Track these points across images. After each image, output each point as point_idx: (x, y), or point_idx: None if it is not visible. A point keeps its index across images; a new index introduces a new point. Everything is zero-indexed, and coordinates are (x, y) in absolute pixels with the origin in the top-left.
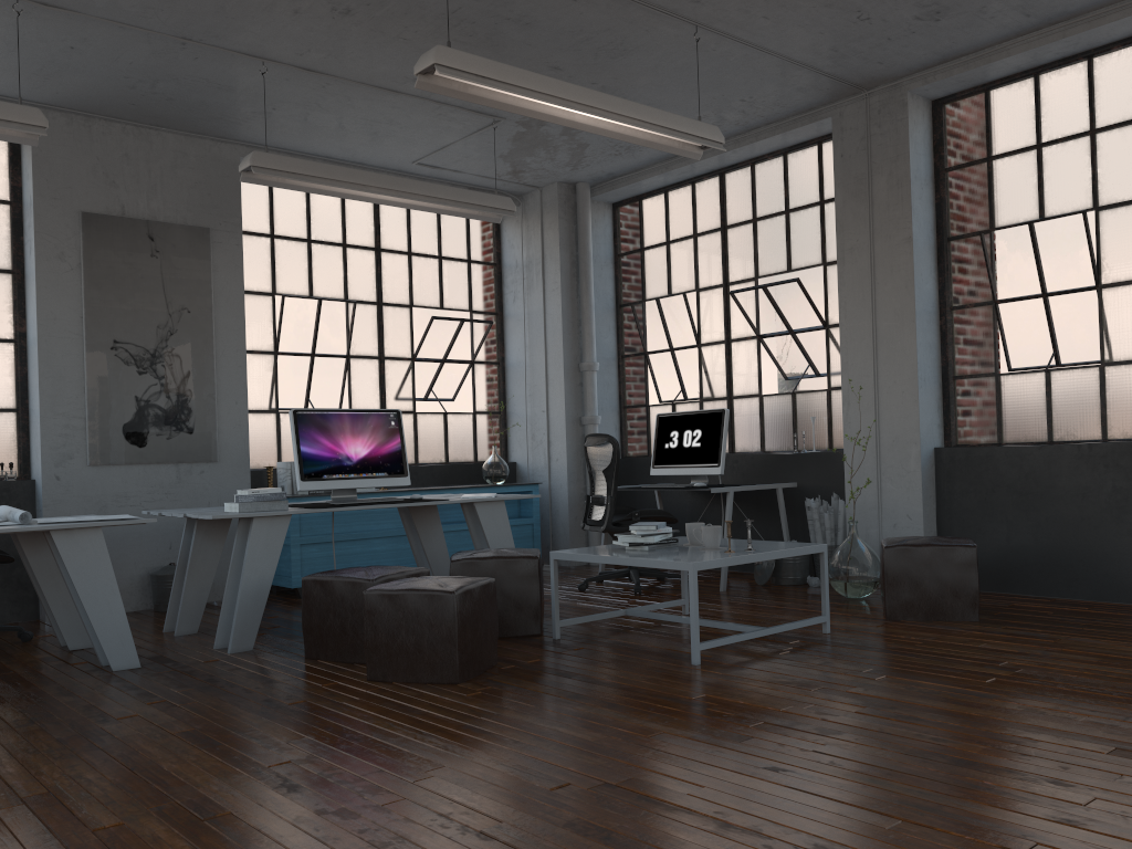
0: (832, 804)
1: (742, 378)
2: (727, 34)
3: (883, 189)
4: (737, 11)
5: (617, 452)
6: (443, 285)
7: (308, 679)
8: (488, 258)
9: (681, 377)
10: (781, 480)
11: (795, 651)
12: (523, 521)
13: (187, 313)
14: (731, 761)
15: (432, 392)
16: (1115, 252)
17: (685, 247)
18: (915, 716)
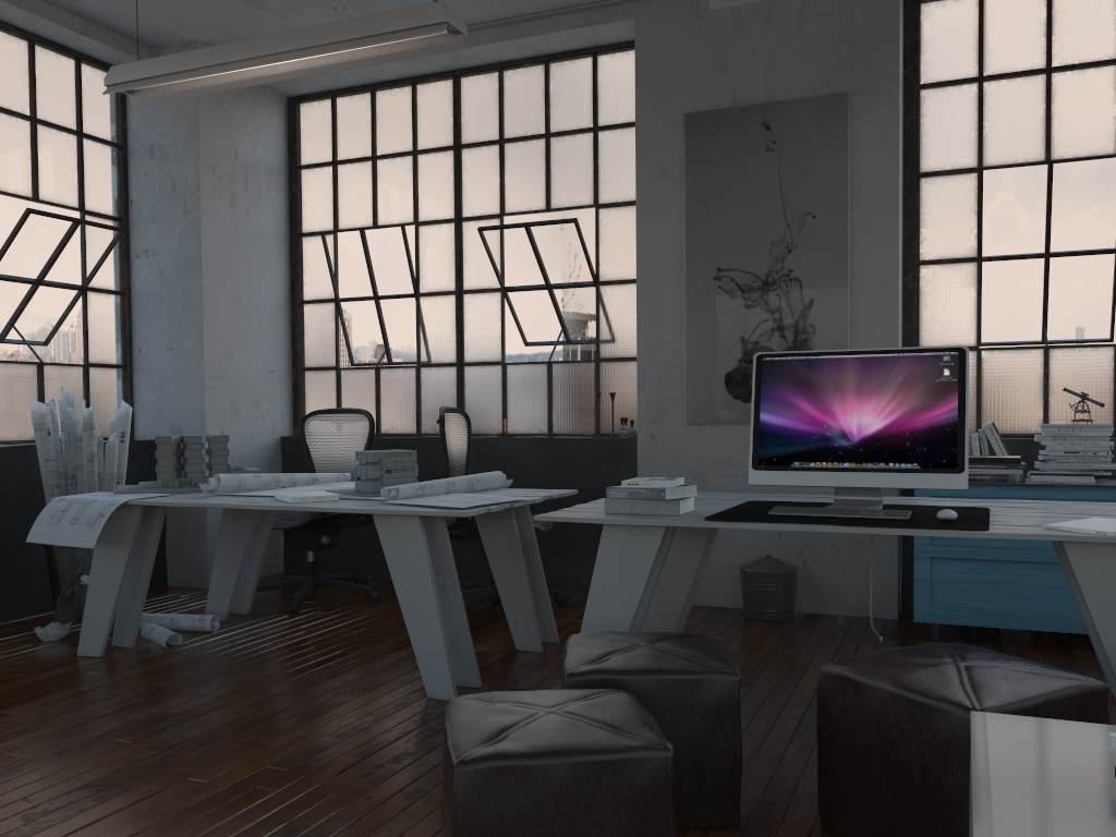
0: None
1: None
2: None
3: None
4: None
5: None
6: None
7: (437, 812)
8: None
9: None
10: None
11: None
12: None
13: (810, 219)
14: None
15: None
16: None
17: None
18: None
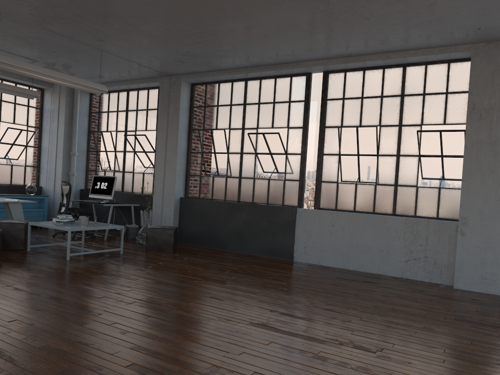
0: (66, 290)
1: (128, 165)
2: (114, 54)
3: (172, 110)
4: (115, 49)
5: (70, 188)
6: (15, 114)
7: None
8: (37, 105)
9: (109, 162)
10: (135, 203)
11: (104, 258)
12: (40, 209)
13: None
14: (49, 281)
15: (7, 156)
16: (233, 143)
17: (114, 114)
18: (115, 274)
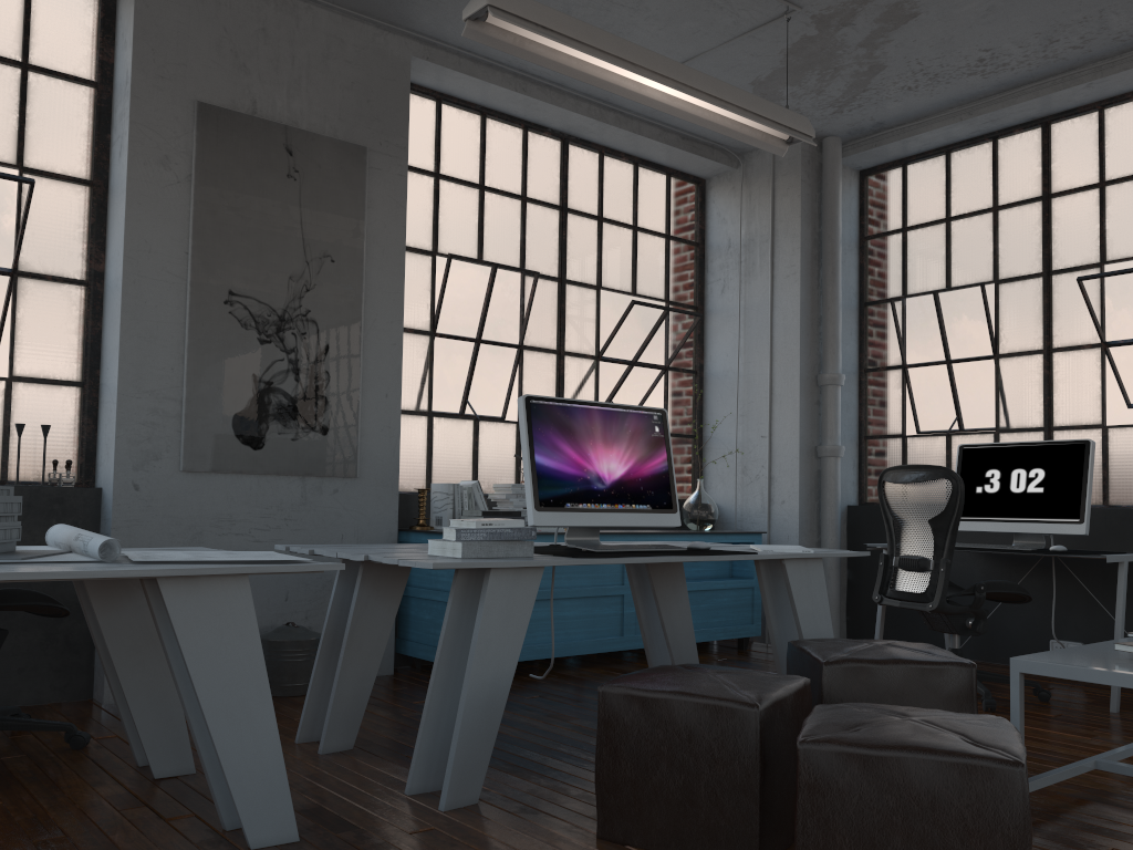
0: None
1: (1071, 402)
2: None
3: None
4: None
5: (961, 494)
6: (637, 265)
7: None
8: (689, 235)
9: (958, 400)
10: None
11: None
12: (742, 583)
13: (330, 262)
14: None
15: None
16: None
17: (978, 224)
18: None
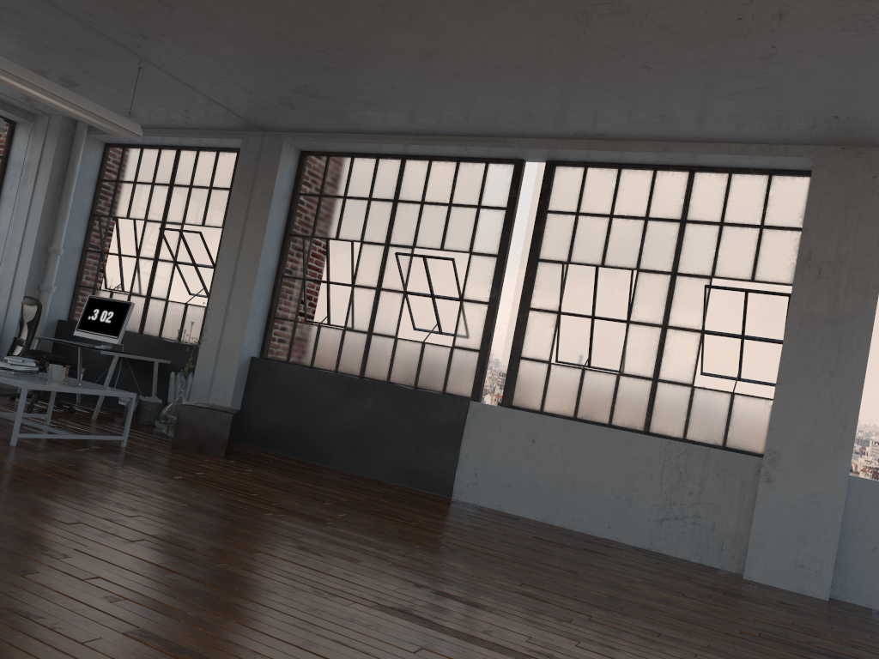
0: None
1: (159, 286)
2: (164, 71)
3: (259, 194)
4: (167, 61)
5: (39, 312)
6: None
7: None
8: None
9: (123, 275)
10: (163, 357)
11: (88, 450)
12: None
13: None
14: None
15: None
16: (364, 269)
17: (145, 189)
18: (107, 482)
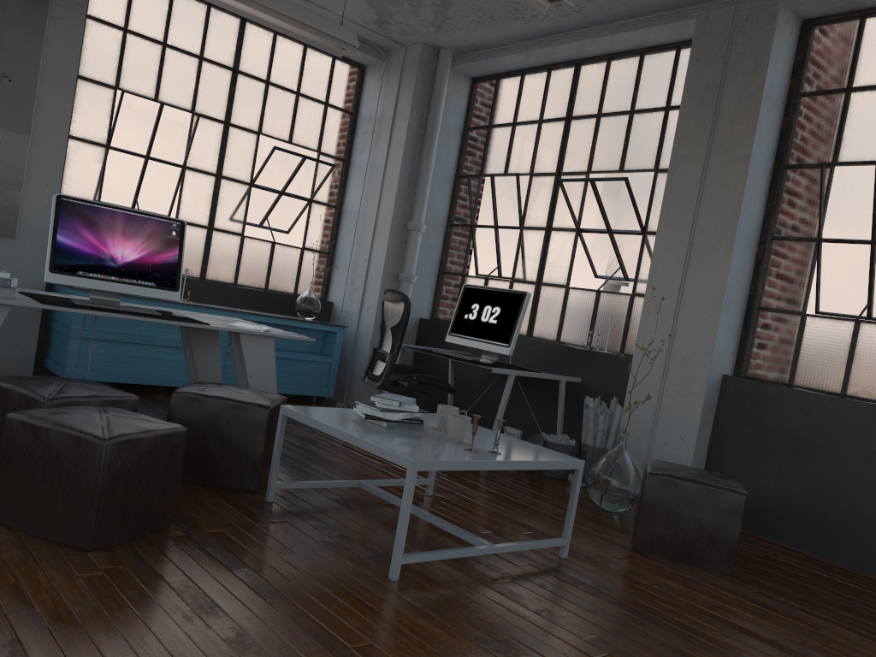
0: None
1: (554, 267)
2: None
3: (732, 101)
4: None
5: (407, 312)
6: (296, 121)
7: None
8: (346, 105)
9: (499, 255)
10: (567, 372)
11: (517, 581)
12: (322, 358)
13: (7, 82)
14: None
15: (267, 221)
16: None
17: (529, 131)
18: None
